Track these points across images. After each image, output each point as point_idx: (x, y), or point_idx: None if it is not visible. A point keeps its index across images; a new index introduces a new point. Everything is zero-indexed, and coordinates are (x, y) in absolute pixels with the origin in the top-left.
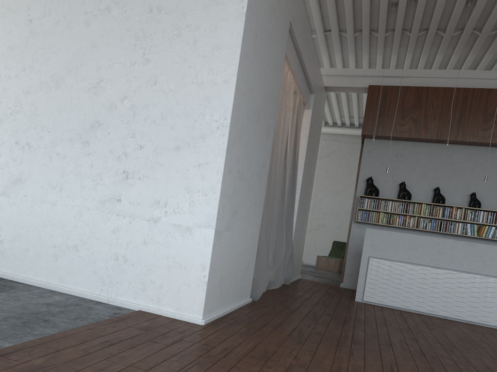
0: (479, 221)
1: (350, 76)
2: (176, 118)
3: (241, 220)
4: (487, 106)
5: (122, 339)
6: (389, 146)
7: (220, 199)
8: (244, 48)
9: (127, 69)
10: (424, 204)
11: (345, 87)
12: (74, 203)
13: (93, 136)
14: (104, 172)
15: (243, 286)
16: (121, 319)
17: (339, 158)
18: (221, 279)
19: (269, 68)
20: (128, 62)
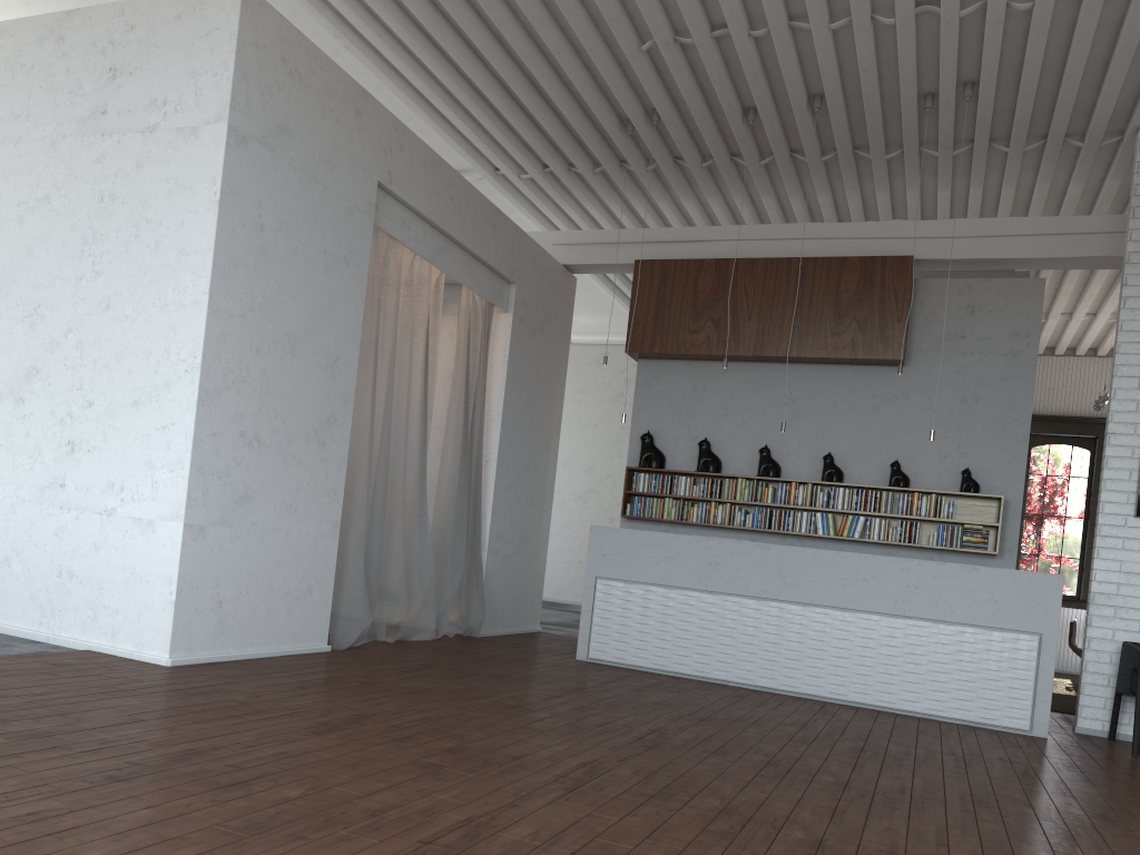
0: (837, 506)
1: (608, 243)
2: (134, 359)
3: (270, 511)
4: (840, 290)
5: (4, 669)
6: (681, 371)
7: (193, 477)
8: (224, 250)
9: (72, 287)
10: (741, 478)
11: (601, 264)
12: (5, 492)
13: (29, 390)
14: (43, 444)
15: (297, 620)
16: (36, 656)
17: None
18: (217, 602)
19: (317, 266)
20: (73, 276)
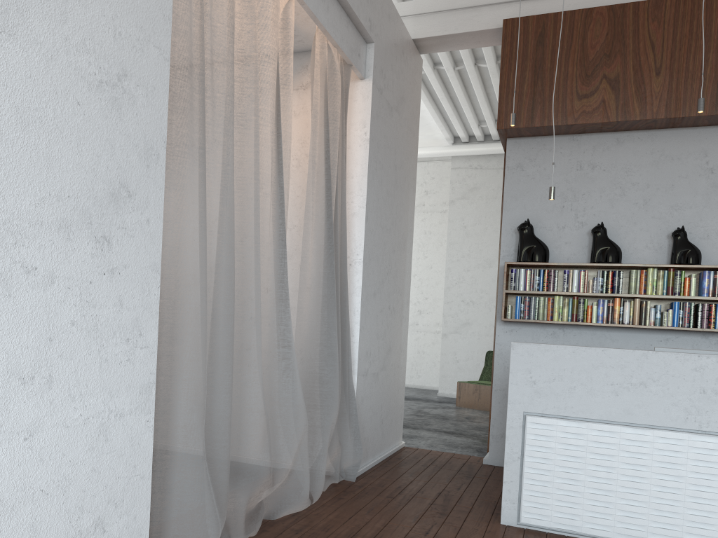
0: None
1: (464, 9)
2: None
3: None
4: None
5: None
6: (562, 148)
7: None
8: None
9: None
10: (653, 268)
11: (456, 35)
12: None
13: None
14: None
15: None
16: None
17: (484, 198)
18: None
19: None
20: None
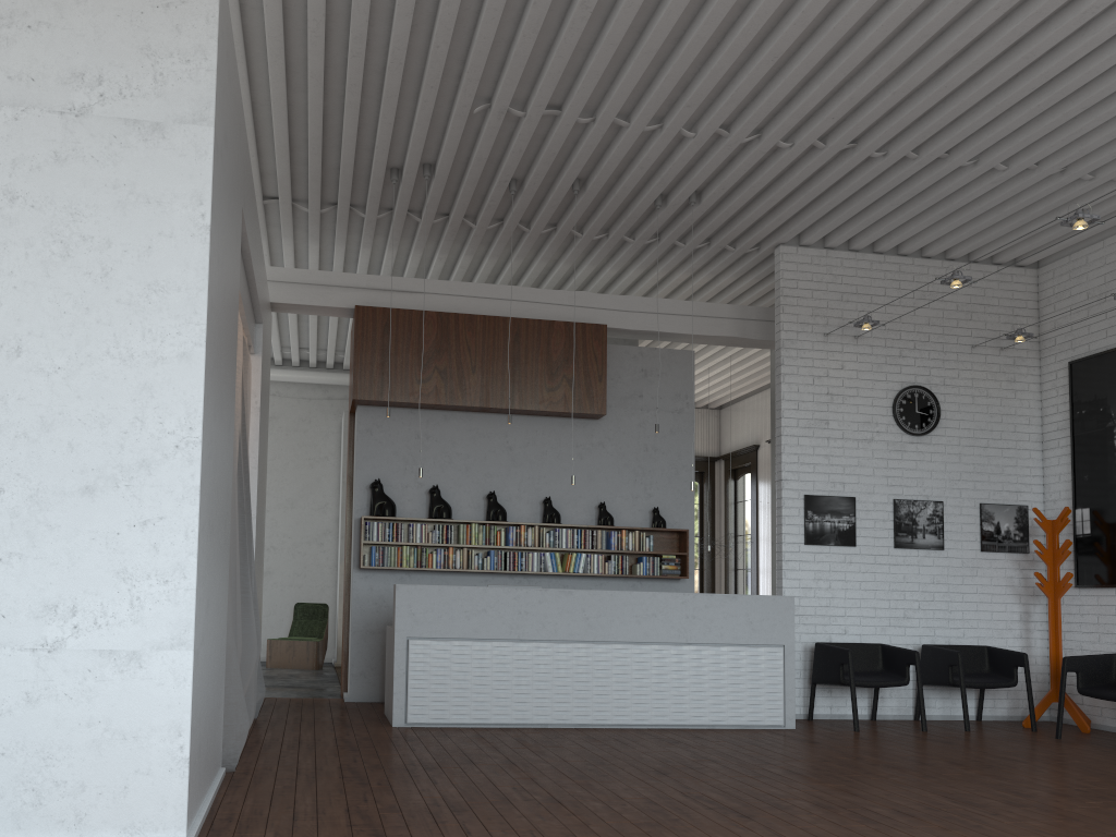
0: (562, 545)
1: (318, 285)
2: (79, 428)
3: (213, 615)
4: (551, 350)
5: None
6: (403, 419)
7: (197, 588)
8: (210, 290)
9: None
10: (475, 523)
11: (310, 306)
12: None
13: None
14: None
15: (216, 746)
16: None
17: (285, 430)
18: (199, 745)
19: (229, 308)
20: None
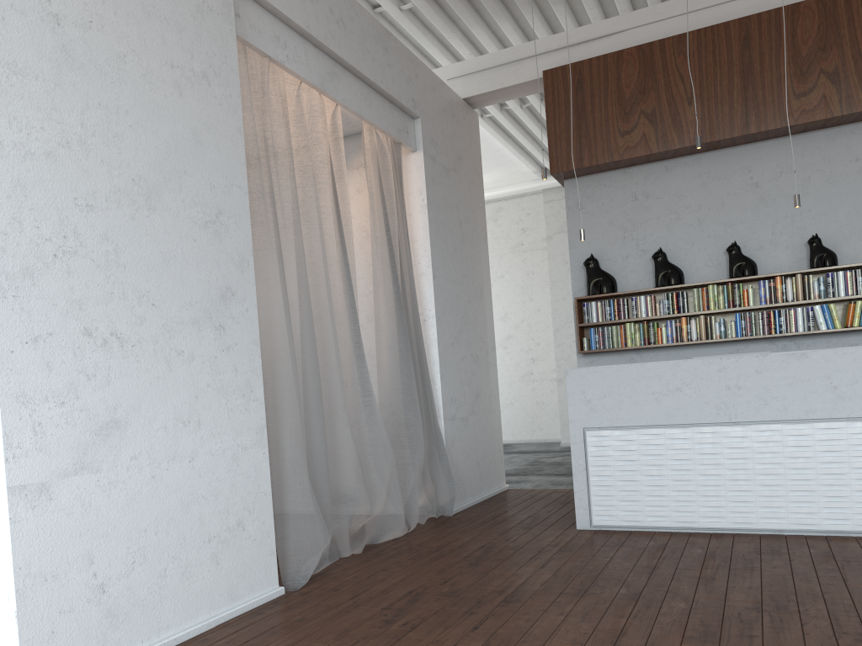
0: (839, 294)
1: (507, 64)
2: None
3: (158, 434)
4: (797, 43)
5: None
6: (616, 182)
7: (8, 412)
8: None
9: None
10: (712, 285)
11: (503, 89)
12: None
13: None
14: None
15: (231, 570)
16: None
17: None
18: (96, 587)
19: (163, 84)
20: None
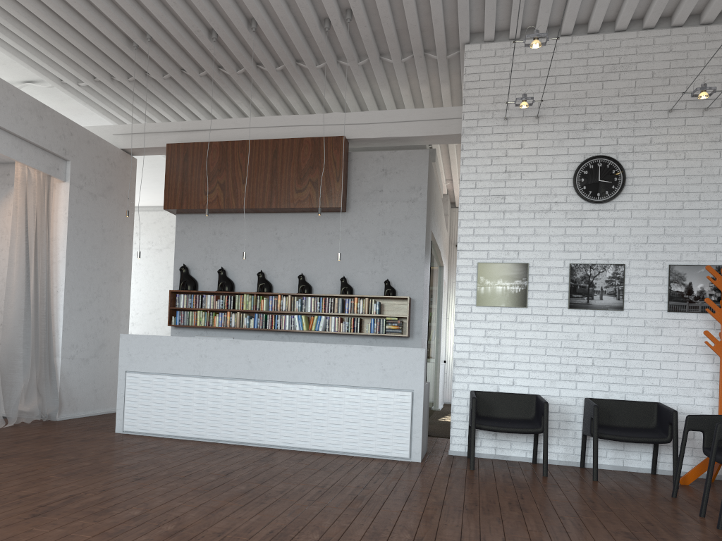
0: (307, 310)
1: (151, 133)
2: None
3: None
4: (300, 161)
5: None
6: (205, 221)
7: None
8: None
9: None
10: (246, 294)
11: (148, 148)
12: None
13: None
14: None
15: None
16: None
17: None
18: None
19: None
20: None
